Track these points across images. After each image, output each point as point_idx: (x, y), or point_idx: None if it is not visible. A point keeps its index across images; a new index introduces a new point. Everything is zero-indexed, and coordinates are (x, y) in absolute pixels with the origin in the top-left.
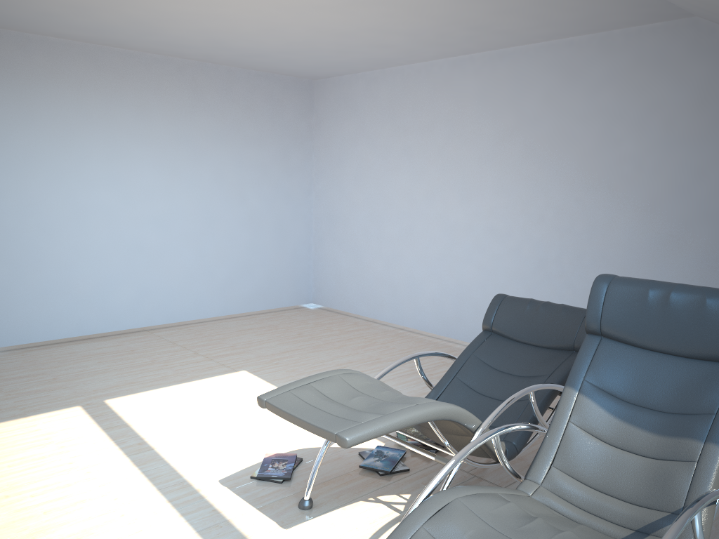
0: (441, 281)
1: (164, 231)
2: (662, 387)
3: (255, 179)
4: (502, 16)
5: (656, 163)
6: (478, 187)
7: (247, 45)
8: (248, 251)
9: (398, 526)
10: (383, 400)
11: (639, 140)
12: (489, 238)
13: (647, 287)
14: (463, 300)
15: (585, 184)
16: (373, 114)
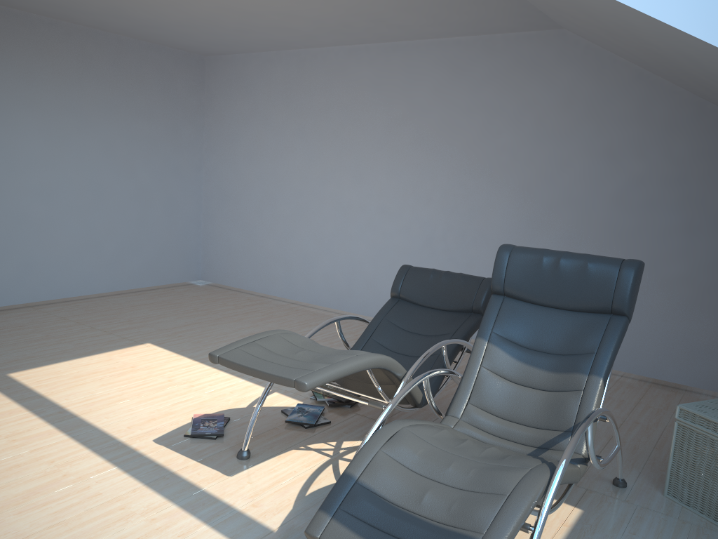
0: (334, 258)
1: (50, 203)
2: (554, 334)
3: (145, 153)
4: (403, 12)
5: (529, 154)
6: (371, 170)
7: (147, 16)
8: (138, 226)
9: (359, 451)
10: (324, 353)
11: (515, 133)
12: (381, 218)
13: (541, 254)
14: (355, 275)
15: (469, 171)
16: (268, 95)
